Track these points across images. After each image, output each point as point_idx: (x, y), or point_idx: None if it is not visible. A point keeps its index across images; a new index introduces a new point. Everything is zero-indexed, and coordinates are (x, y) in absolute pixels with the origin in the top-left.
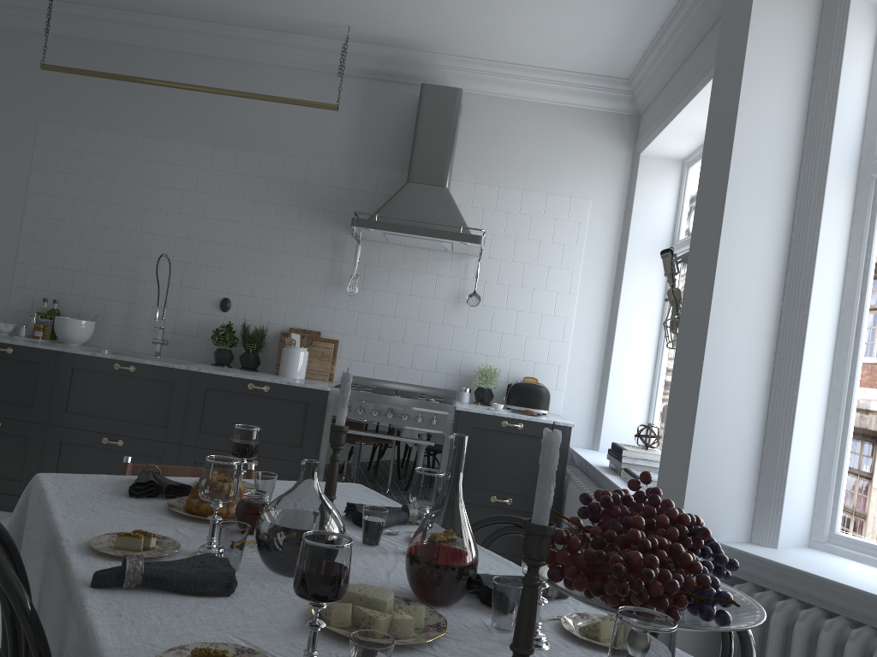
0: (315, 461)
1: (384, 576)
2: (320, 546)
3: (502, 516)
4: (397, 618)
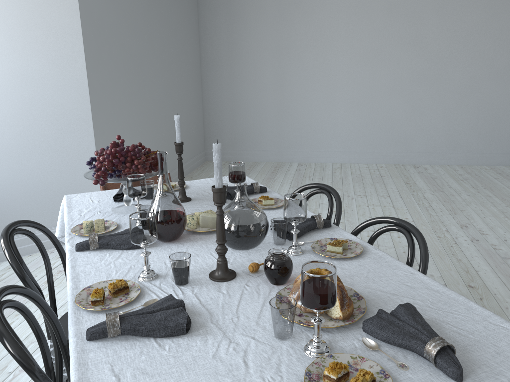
0: (238, 185)
1: (188, 251)
2: (239, 162)
3: (0, 318)
4: (201, 212)
